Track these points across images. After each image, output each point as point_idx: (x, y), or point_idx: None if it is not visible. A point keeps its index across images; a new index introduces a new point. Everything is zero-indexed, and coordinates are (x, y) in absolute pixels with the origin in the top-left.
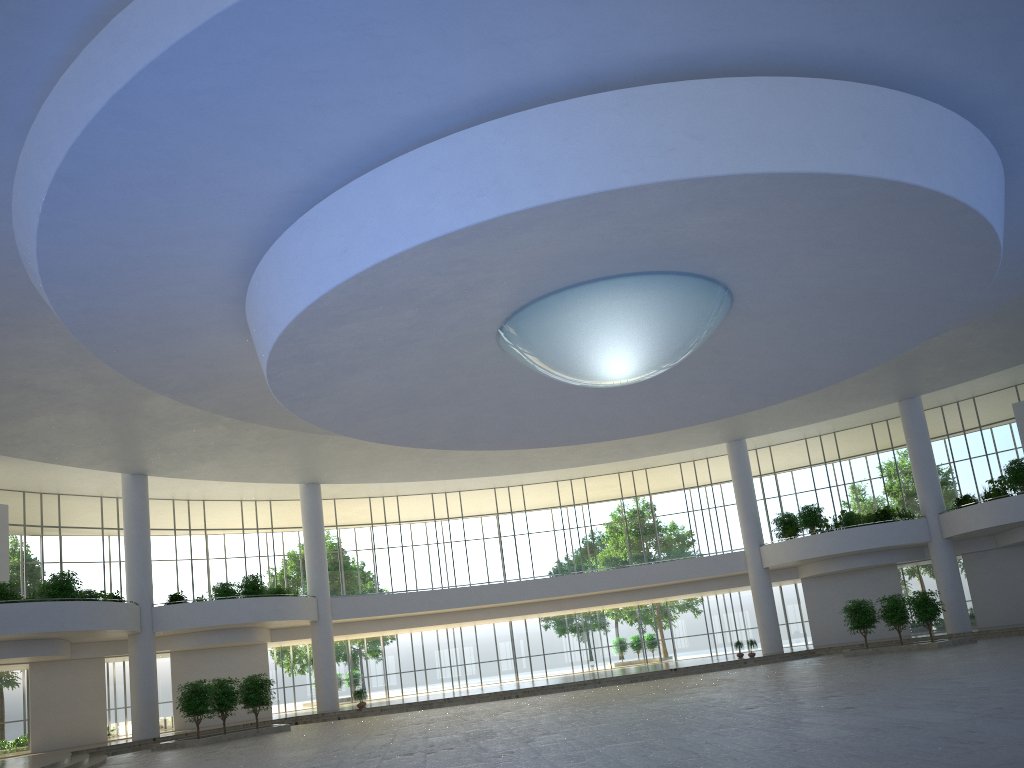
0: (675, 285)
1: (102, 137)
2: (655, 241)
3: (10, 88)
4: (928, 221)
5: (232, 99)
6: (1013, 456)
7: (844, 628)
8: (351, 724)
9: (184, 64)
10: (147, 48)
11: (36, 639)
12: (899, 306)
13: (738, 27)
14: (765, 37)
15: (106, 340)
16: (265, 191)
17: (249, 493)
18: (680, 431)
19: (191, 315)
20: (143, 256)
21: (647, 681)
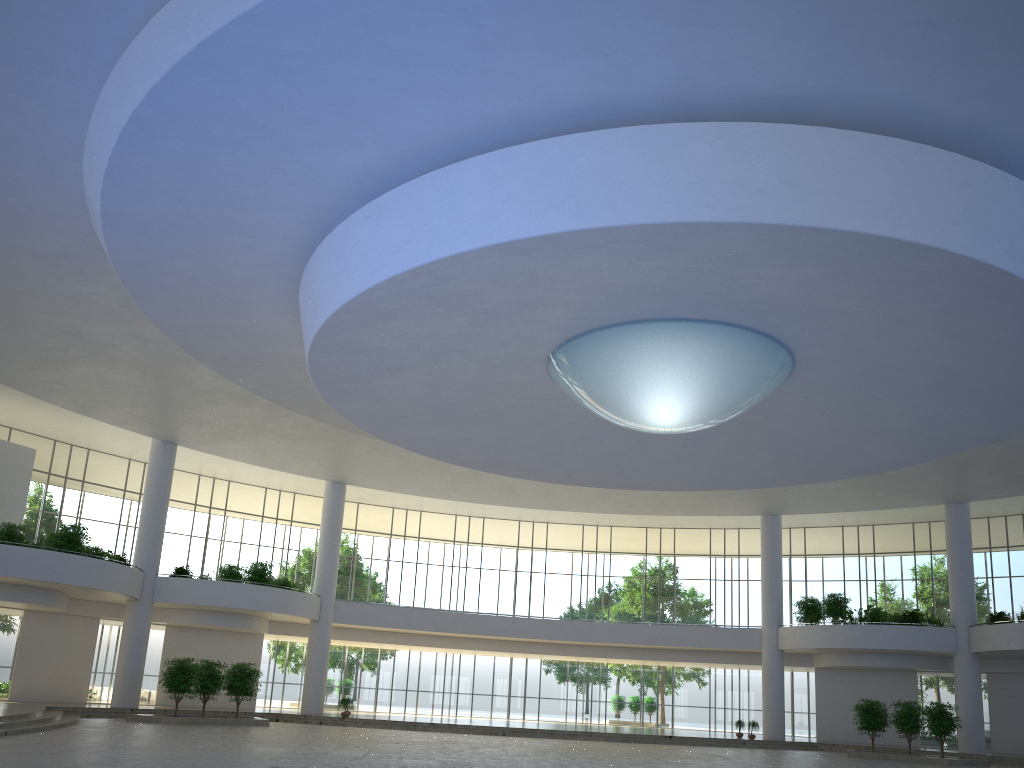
0: (738, 339)
1: (183, 84)
2: (725, 288)
3: (103, 23)
4: (1014, 314)
5: (319, 67)
6: None
7: (851, 727)
8: (330, 731)
9: (276, 21)
10: None
11: (35, 587)
12: (966, 401)
13: (850, 77)
14: (876, 92)
15: (156, 298)
16: (338, 170)
17: (275, 482)
18: (716, 495)
19: (245, 287)
20: (206, 217)
21: (639, 743)
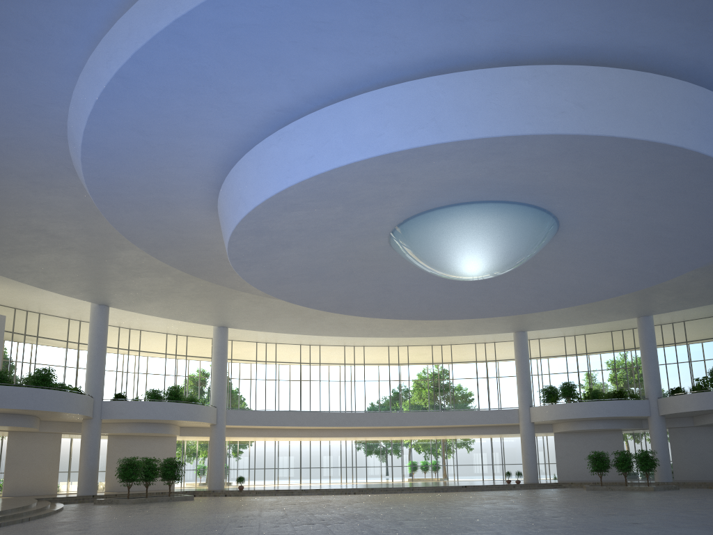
0: (525, 213)
1: (158, 49)
2: (524, 179)
3: (92, 6)
4: None
5: (258, 34)
6: (697, 366)
7: (580, 470)
8: (239, 500)
9: (234, 2)
10: None
11: (18, 414)
12: (671, 248)
13: (623, 32)
14: (638, 42)
15: (113, 202)
16: (259, 107)
17: (174, 329)
18: (484, 320)
19: (178, 192)
20: (158, 143)
21: (447, 492)
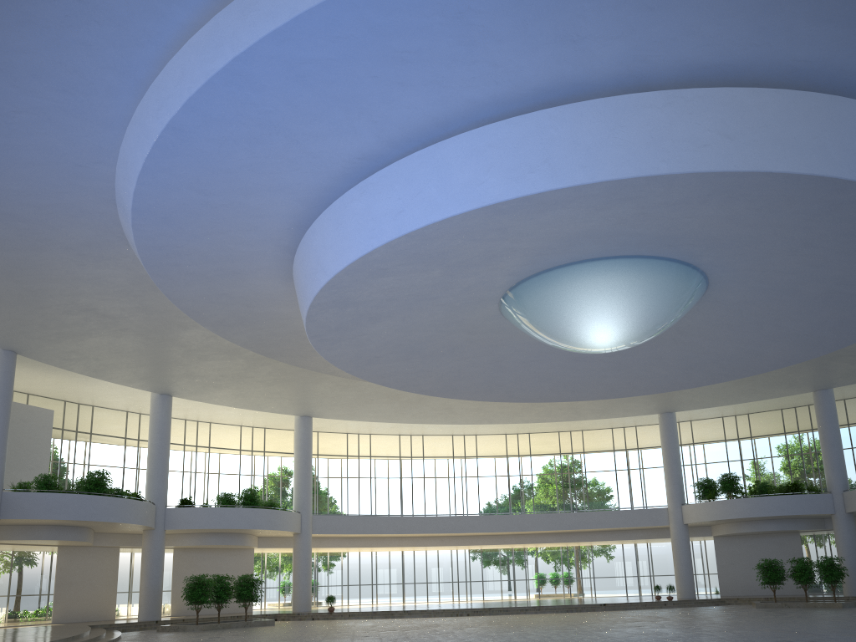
0: (665, 269)
1: (215, 94)
2: (661, 228)
3: (139, 47)
4: None
5: (332, 70)
6: None
7: (749, 583)
8: (328, 625)
9: (301, 34)
10: (273, 18)
11: (69, 526)
12: (852, 305)
13: (777, 44)
14: (797, 55)
15: (171, 275)
16: (336, 155)
17: (249, 420)
18: (621, 400)
19: (246, 259)
20: (220, 204)
21: (581, 612)
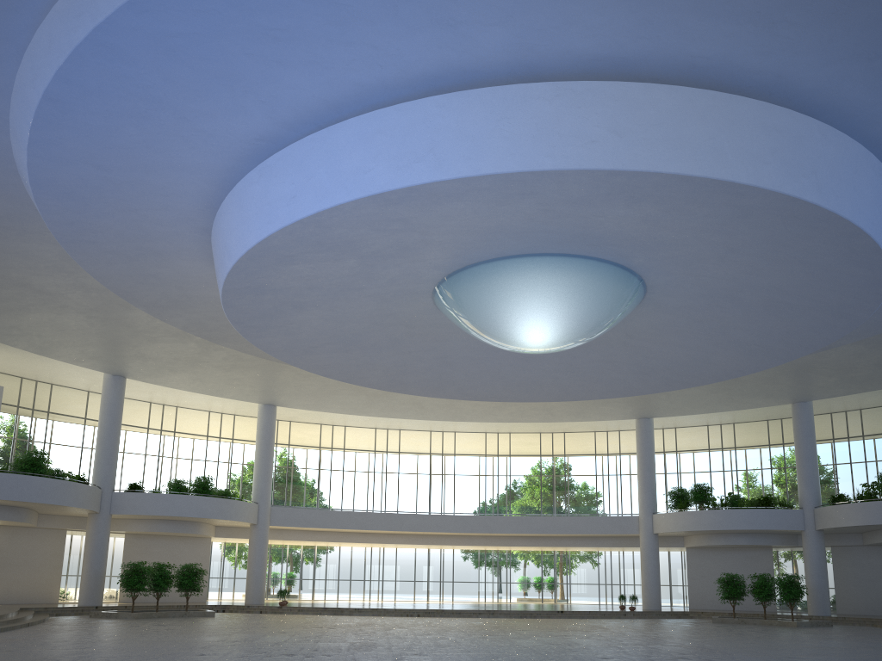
0: (593, 269)
1: (85, 65)
2: (576, 226)
3: (13, 13)
4: (825, 240)
5: (202, 45)
6: None
7: (718, 597)
8: (267, 619)
9: (159, 6)
10: None
11: (6, 505)
12: (795, 316)
13: (667, 38)
14: (691, 51)
15: (89, 252)
16: (232, 135)
17: (216, 406)
18: (596, 403)
19: (165, 240)
20: (122, 180)
21: (534, 618)
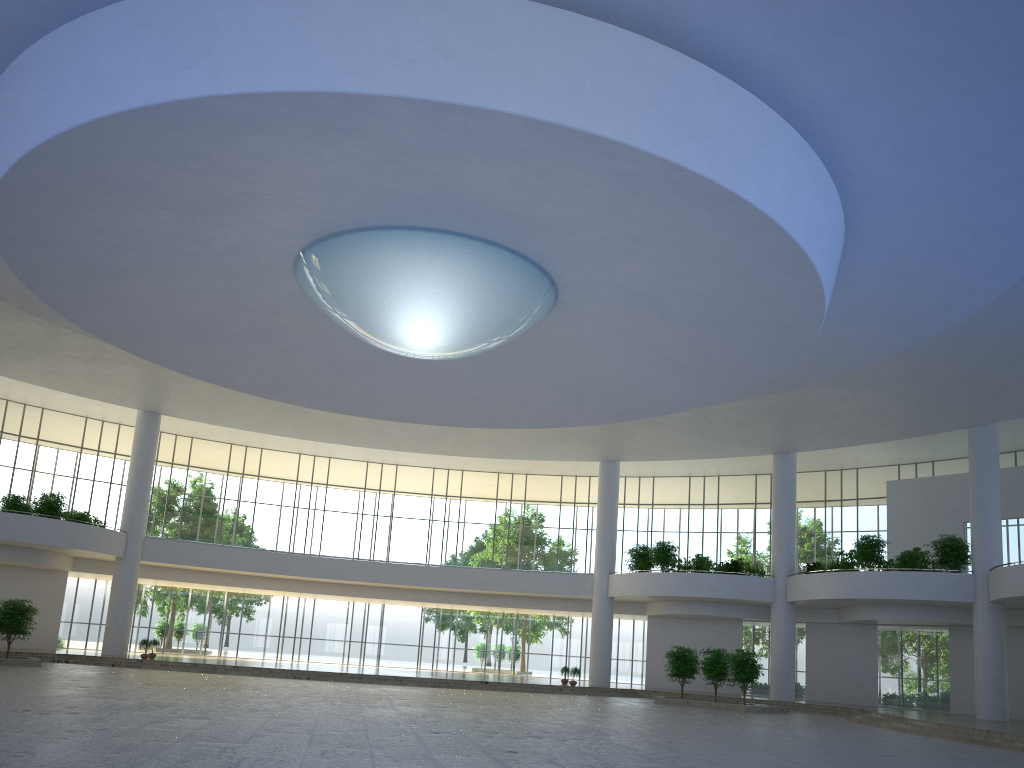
0: (480, 254)
1: None
2: (439, 189)
3: None
4: (737, 232)
5: None
6: None
7: None
8: (104, 672)
9: None
10: None
11: None
12: (732, 335)
13: None
14: None
15: None
16: None
17: (94, 411)
18: (552, 439)
19: None
20: None
21: (449, 689)
